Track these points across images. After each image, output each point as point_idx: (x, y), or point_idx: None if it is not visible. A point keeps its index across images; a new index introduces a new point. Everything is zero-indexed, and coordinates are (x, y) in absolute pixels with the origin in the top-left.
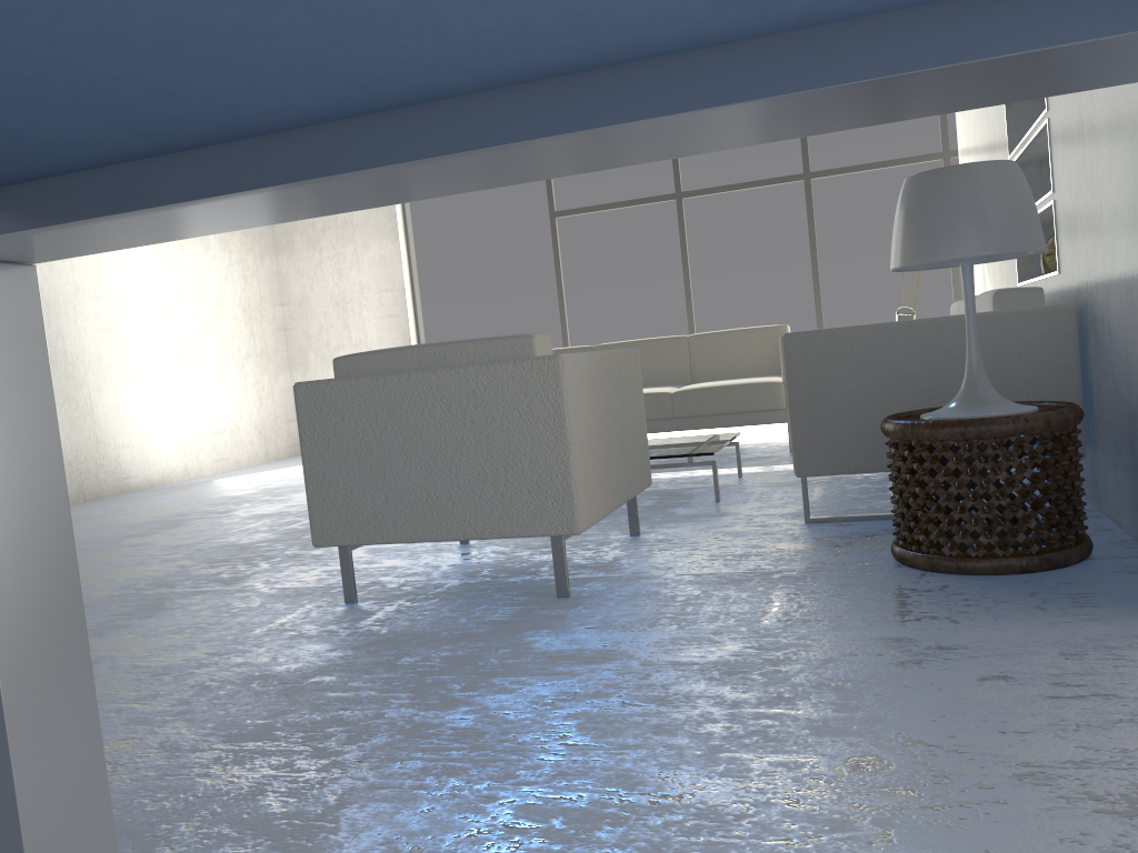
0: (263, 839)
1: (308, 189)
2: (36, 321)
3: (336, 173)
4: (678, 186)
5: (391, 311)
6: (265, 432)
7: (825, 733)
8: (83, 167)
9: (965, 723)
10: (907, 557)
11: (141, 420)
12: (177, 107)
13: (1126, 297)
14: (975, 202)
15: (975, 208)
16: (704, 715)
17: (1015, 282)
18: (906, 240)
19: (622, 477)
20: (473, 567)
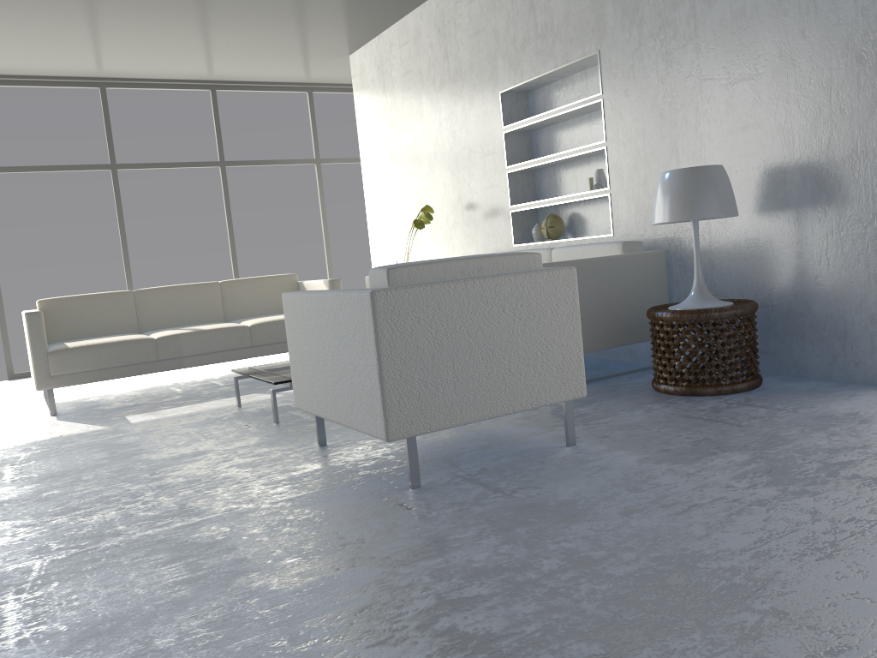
0: None
1: None
2: None
3: None
4: (113, 158)
5: None
6: None
7: None
8: None
9: None
10: (696, 390)
11: None
12: None
13: (745, 243)
14: (725, 187)
15: (725, 190)
16: None
17: (504, 244)
18: (689, 205)
19: None
20: None
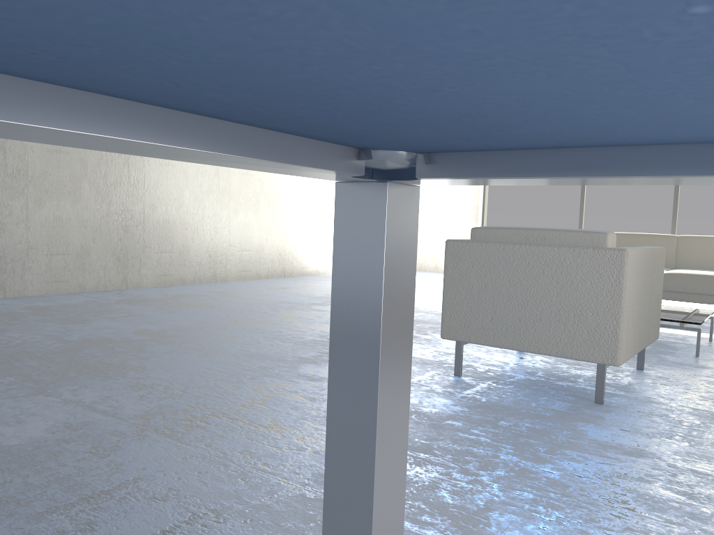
0: (445, 517)
1: (637, 178)
2: (415, 217)
3: (668, 175)
4: None
5: (469, 190)
6: None
7: None
8: (500, 149)
9: None
10: None
11: (319, 235)
12: (603, 135)
13: None
14: None
15: None
16: None
17: None
18: None
19: (645, 332)
20: (531, 368)
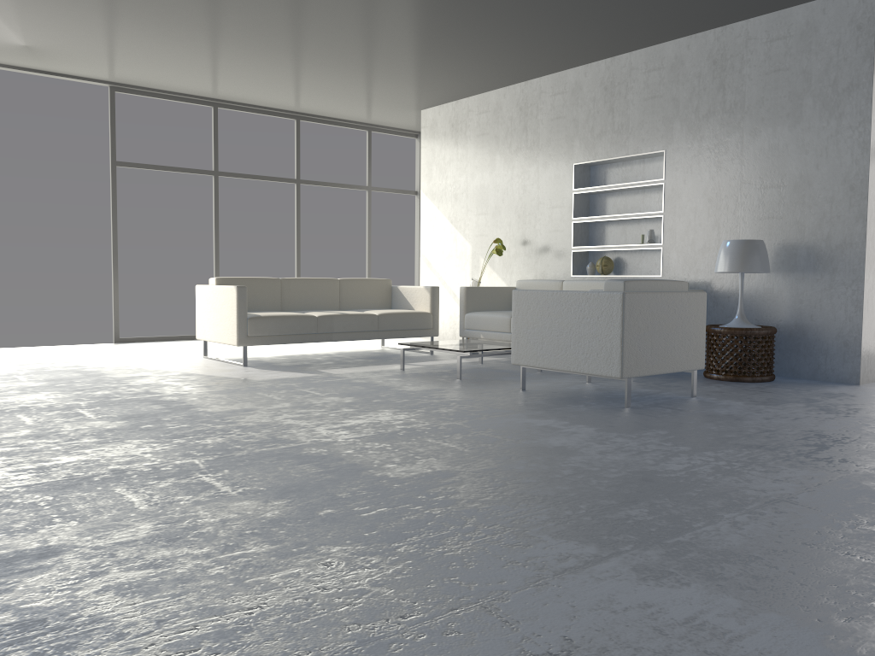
0: None
1: None
2: None
3: None
4: (216, 166)
5: None
6: None
7: None
8: None
9: None
10: (740, 378)
11: None
12: None
13: (763, 291)
14: (765, 254)
15: (766, 256)
16: None
17: (563, 274)
18: (745, 262)
19: None
20: (593, 395)
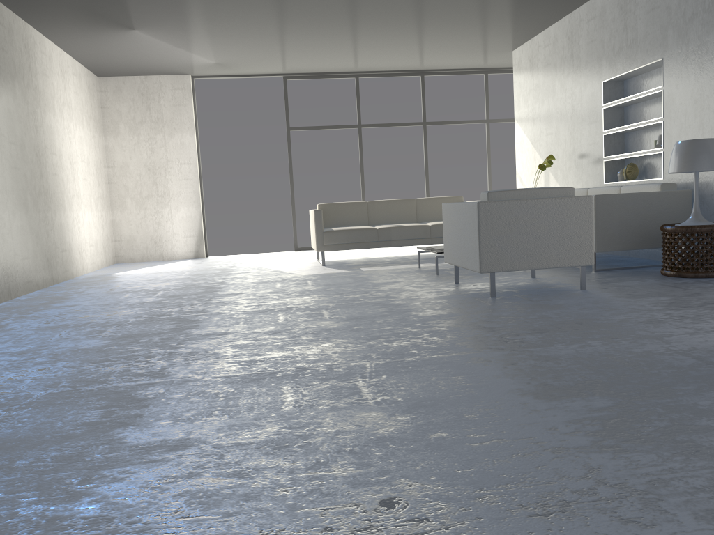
0: None
1: None
2: None
3: None
4: (359, 121)
5: (187, 176)
6: (105, 247)
7: None
8: None
9: None
10: (682, 274)
11: (68, 234)
12: None
13: None
14: (713, 152)
15: (713, 153)
16: None
17: (598, 182)
18: (687, 162)
19: None
20: (500, 287)
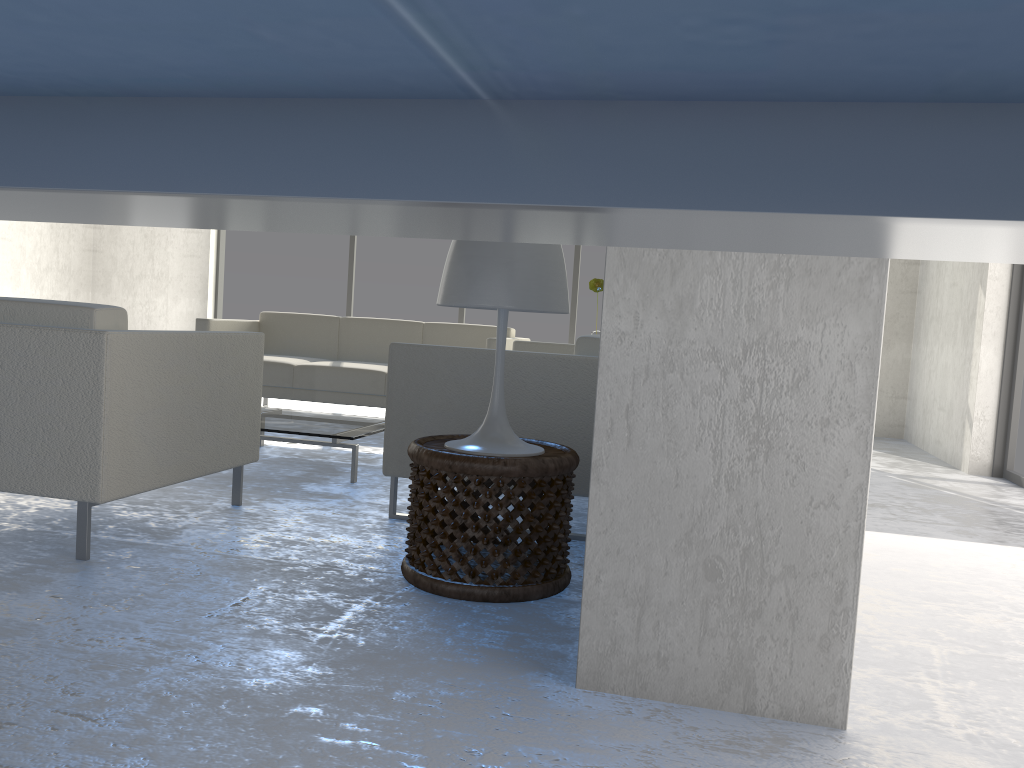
0: None
1: None
2: None
3: None
4: None
5: (195, 252)
6: None
7: (81, 748)
8: None
9: (213, 756)
10: (404, 569)
11: None
12: None
13: None
14: (497, 258)
15: (496, 263)
16: (8, 711)
17: None
18: (444, 280)
19: (201, 451)
20: (56, 513)
